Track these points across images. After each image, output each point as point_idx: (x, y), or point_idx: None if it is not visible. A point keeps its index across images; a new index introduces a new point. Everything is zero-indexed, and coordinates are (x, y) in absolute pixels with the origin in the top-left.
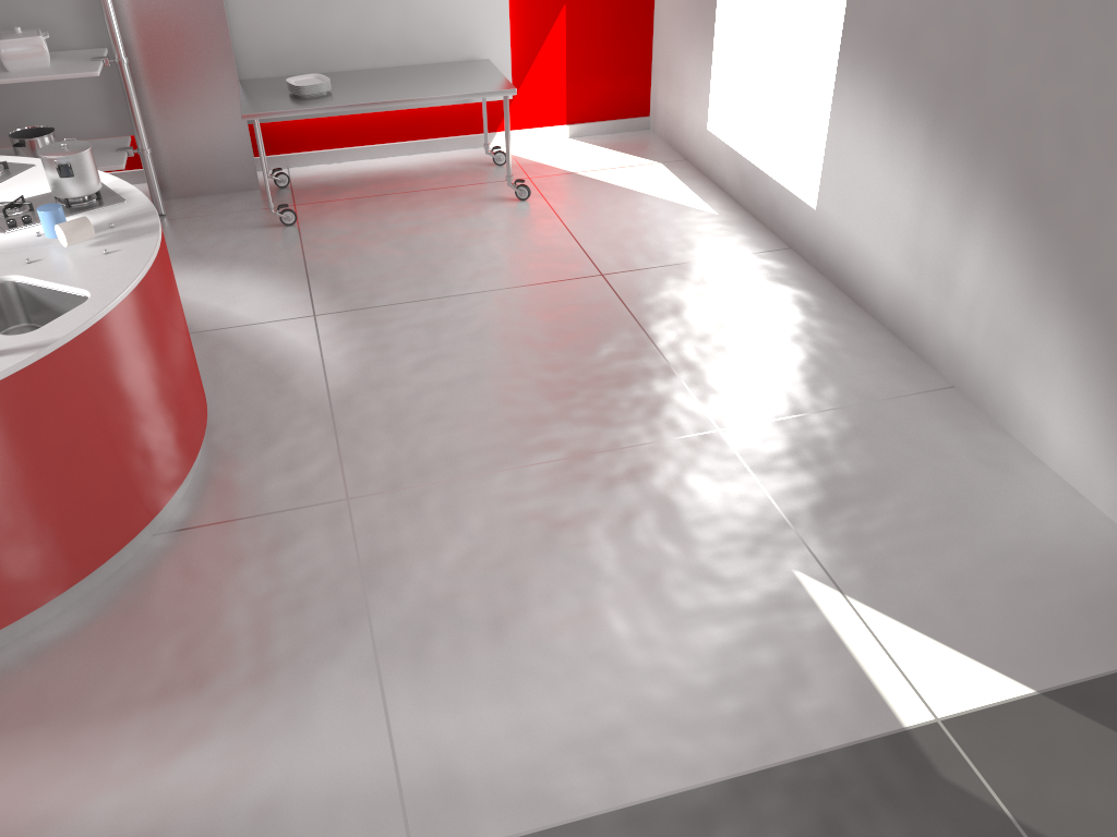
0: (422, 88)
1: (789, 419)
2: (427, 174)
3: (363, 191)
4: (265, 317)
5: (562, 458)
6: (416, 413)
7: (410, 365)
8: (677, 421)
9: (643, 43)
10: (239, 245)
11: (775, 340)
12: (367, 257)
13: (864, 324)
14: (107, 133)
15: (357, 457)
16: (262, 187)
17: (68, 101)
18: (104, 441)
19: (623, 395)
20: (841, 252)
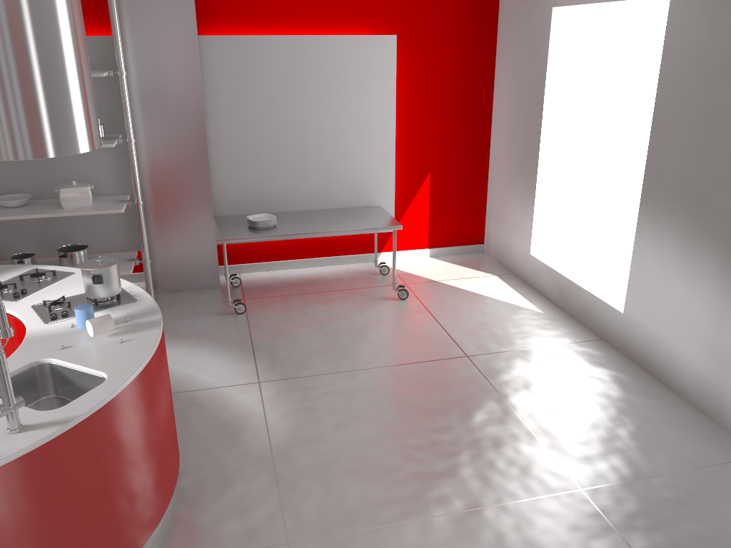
0: (338, 224)
1: (635, 481)
2: (334, 280)
3: (291, 290)
4: (223, 382)
5: (458, 511)
6: (338, 466)
7: (332, 425)
8: (546, 480)
9: (480, 197)
10: (205, 327)
11: (607, 412)
12: (295, 338)
13: (673, 400)
14: (122, 249)
15: (294, 504)
16: (222, 286)
17: (99, 228)
18: (102, 497)
19: (498, 455)
20: (647, 345)
